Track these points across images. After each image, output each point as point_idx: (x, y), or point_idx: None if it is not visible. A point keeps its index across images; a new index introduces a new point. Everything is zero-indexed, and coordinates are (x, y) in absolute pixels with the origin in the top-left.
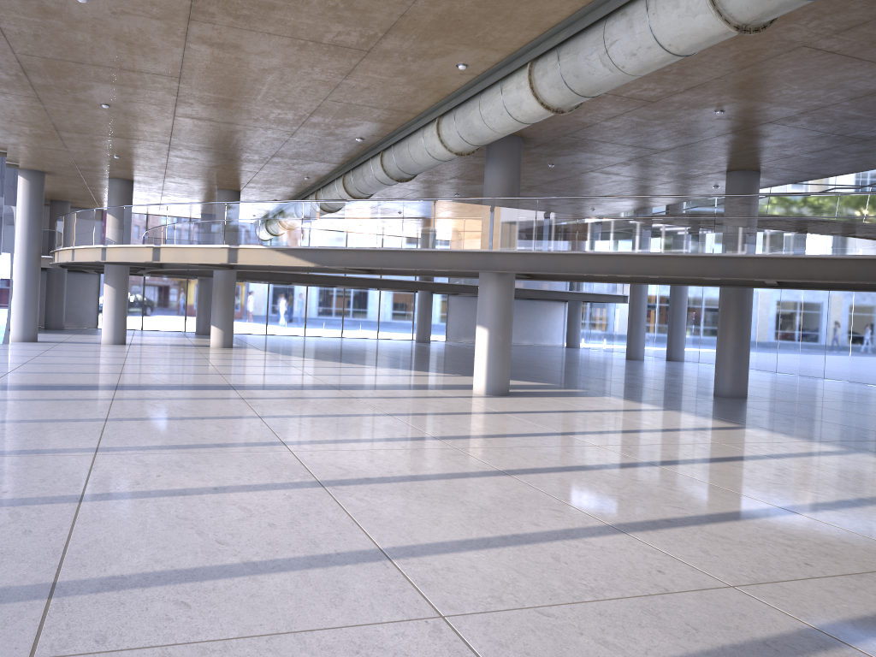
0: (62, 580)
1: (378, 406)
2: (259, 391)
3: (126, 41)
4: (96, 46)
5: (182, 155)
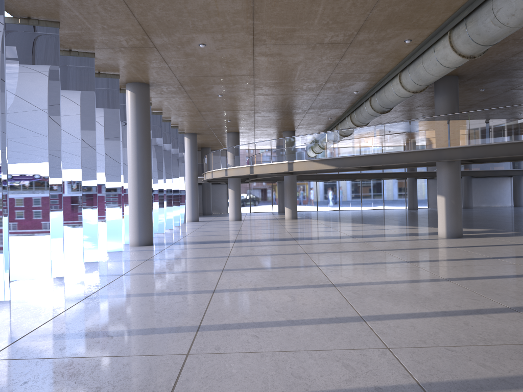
0: (203, 324)
1: (375, 246)
2: (308, 240)
3: (225, 61)
4: (211, 67)
5: (261, 115)
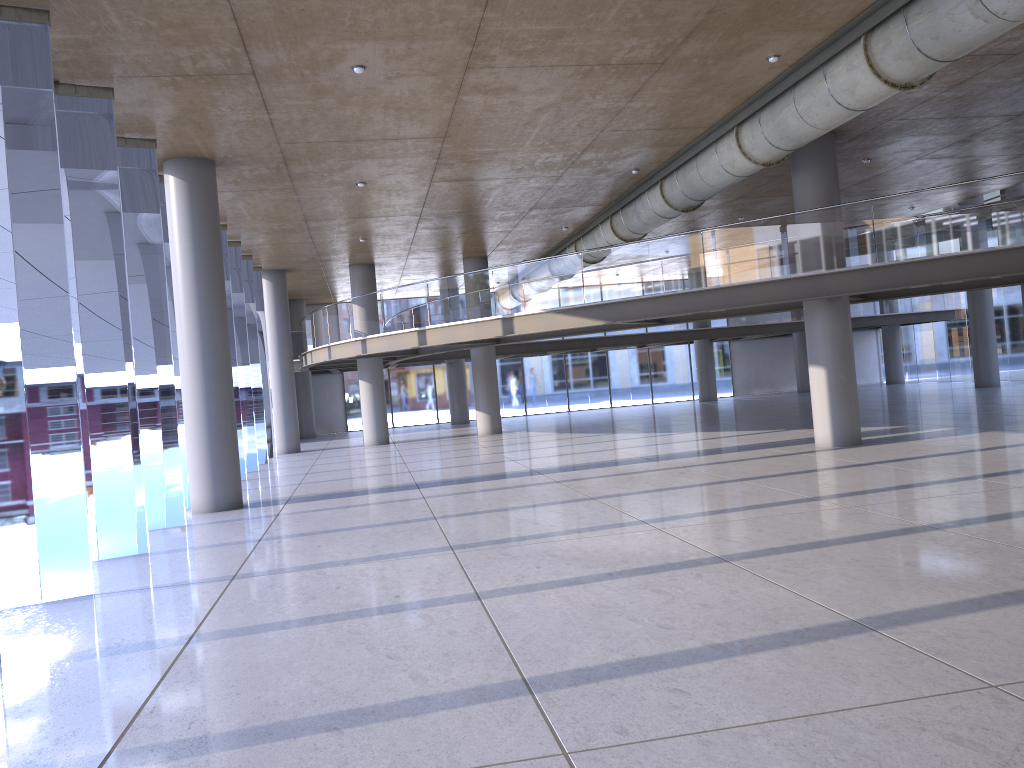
0: (530, 676)
1: (717, 473)
2: (569, 472)
3: (395, 107)
4: (363, 119)
5: (431, 225)
